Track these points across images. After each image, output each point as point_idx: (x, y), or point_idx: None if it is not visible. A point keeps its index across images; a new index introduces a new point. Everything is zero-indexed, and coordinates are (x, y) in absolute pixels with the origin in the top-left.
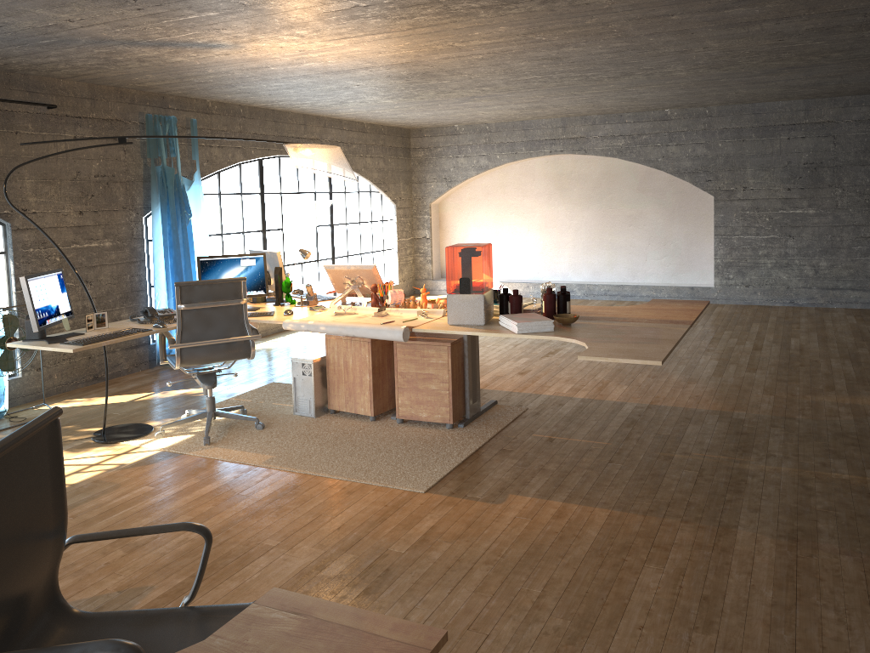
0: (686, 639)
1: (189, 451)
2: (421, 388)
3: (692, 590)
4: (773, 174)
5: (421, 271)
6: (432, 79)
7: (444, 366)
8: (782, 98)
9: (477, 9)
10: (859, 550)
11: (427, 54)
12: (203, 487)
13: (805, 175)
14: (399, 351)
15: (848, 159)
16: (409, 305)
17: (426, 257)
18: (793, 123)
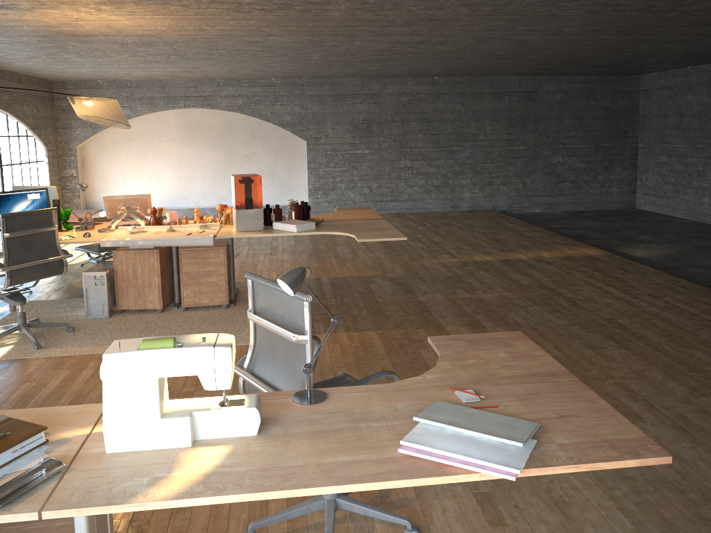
0: None
1: (29, 356)
2: (203, 282)
3: None
4: (344, 127)
5: (70, 205)
6: (144, 47)
7: (222, 263)
8: (350, 76)
9: (256, 10)
10: (502, 324)
11: (172, 31)
12: (81, 373)
13: (363, 128)
14: (184, 257)
15: (387, 118)
16: (183, 222)
17: (74, 192)
18: (355, 93)
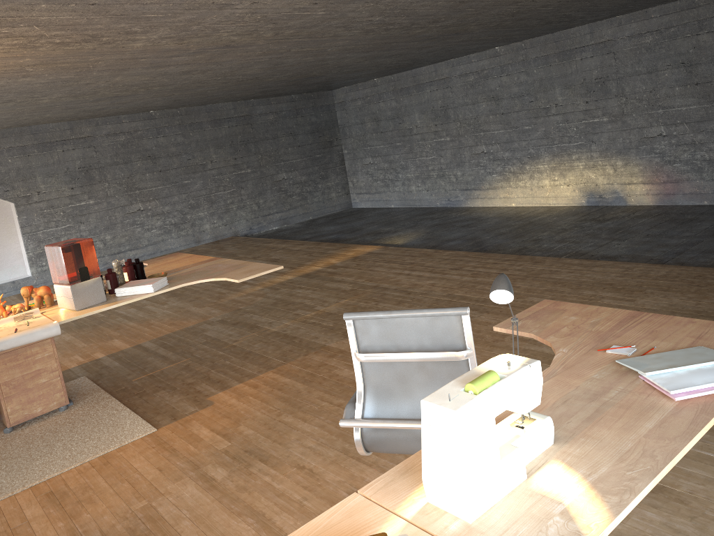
0: None
1: None
2: (31, 387)
3: None
4: (58, 179)
5: None
6: None
7: (51, 356)
8: (58, 120)
9: (51, 44)
10: None
11: None
12: None
13: (82, 176)
14: None
15: (107, 161)
16: None
17: None
18: (64, 139)
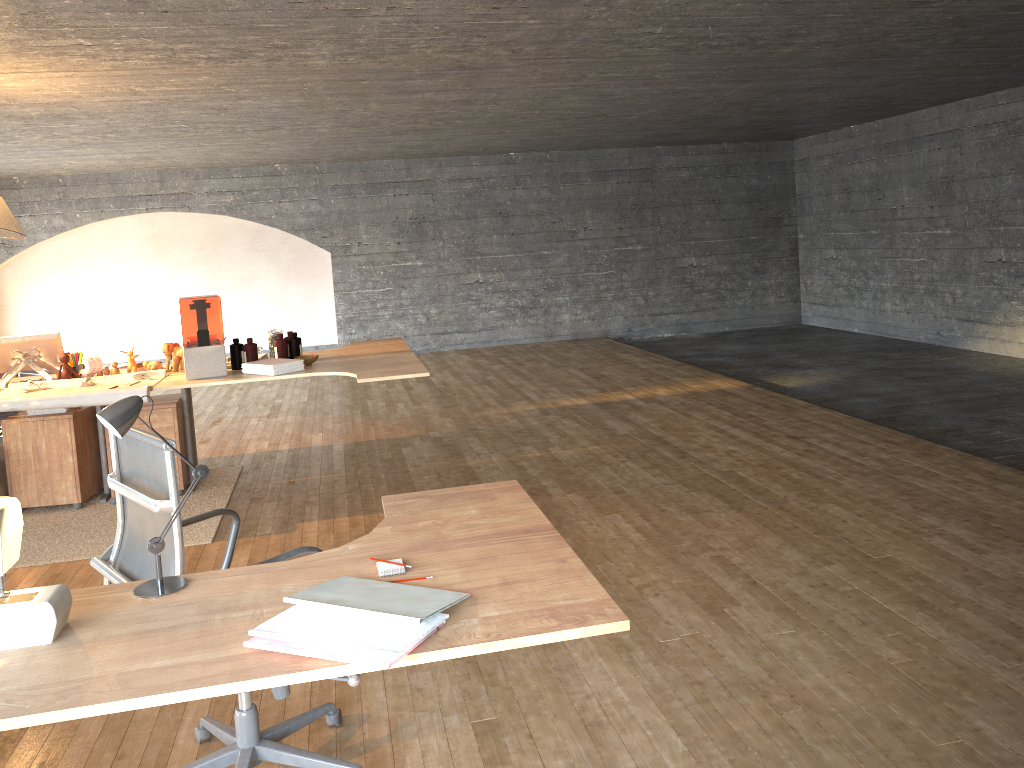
0: None
1: None
2: None
3: None
4: (384, 229)
5: None
6: (60, 122)
7: (170, 429)
8: (389, 157)
9: (201, 60)
10: (576, 489)
11: (91, 96)
12: None
13: (412, 229)
14: None
15: (445, 214)
16: (111, 372)
17: None
18: (398, 181)
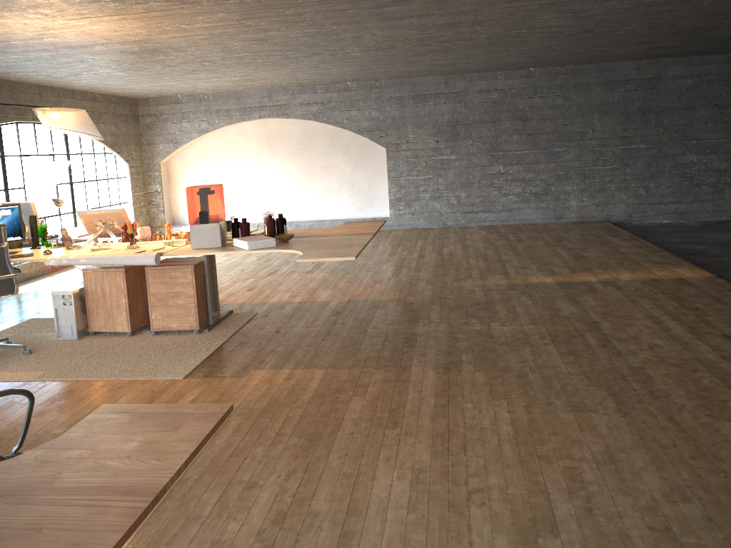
0: (382, 434)
1: None
2: (171, 304)
3: (384, 407)
4: (426, 131)
5: (155, 220)
6: (160, 55)
7: (190, 284)
8: (429, 74)
9: None
10: (486, 368)
11: (157, 34)
12: None
13: (448, 131)
14: (150, 276)
15: (475, 118)
16: (156, 239)
17: (159, 207)
18: (438, 93)
